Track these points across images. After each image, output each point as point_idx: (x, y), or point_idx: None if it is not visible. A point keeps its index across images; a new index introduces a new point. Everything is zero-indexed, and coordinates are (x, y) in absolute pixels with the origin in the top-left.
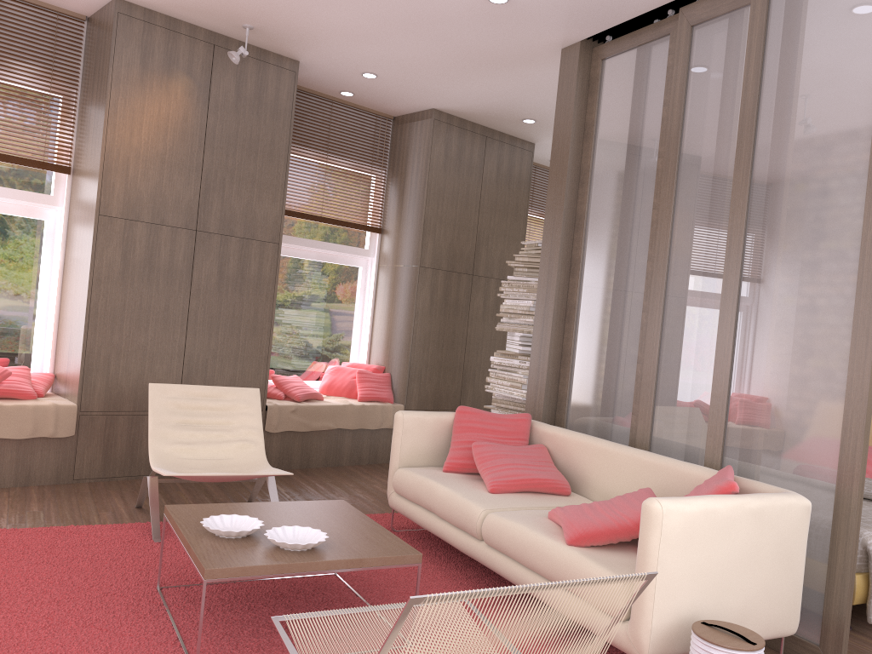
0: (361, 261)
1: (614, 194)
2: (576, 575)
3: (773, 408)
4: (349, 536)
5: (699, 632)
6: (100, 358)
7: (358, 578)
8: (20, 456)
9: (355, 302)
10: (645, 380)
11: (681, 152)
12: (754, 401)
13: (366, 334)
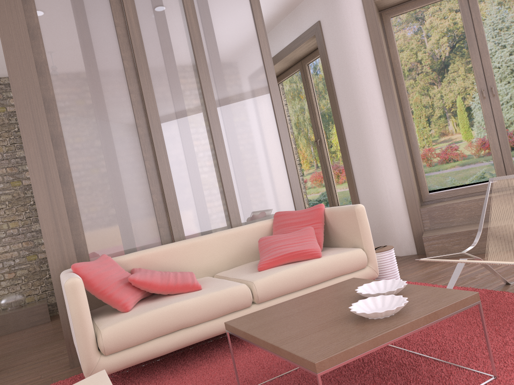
0: None
1: (84, 83)
2: (341, 263)
3: (258, 186)
4: (337, 294)
5: (383, 250)
6: None
7: (248, 381)
8: None
9: None
10: (169, 201)
11: (147, 57)
12: (248, 186)
13: None
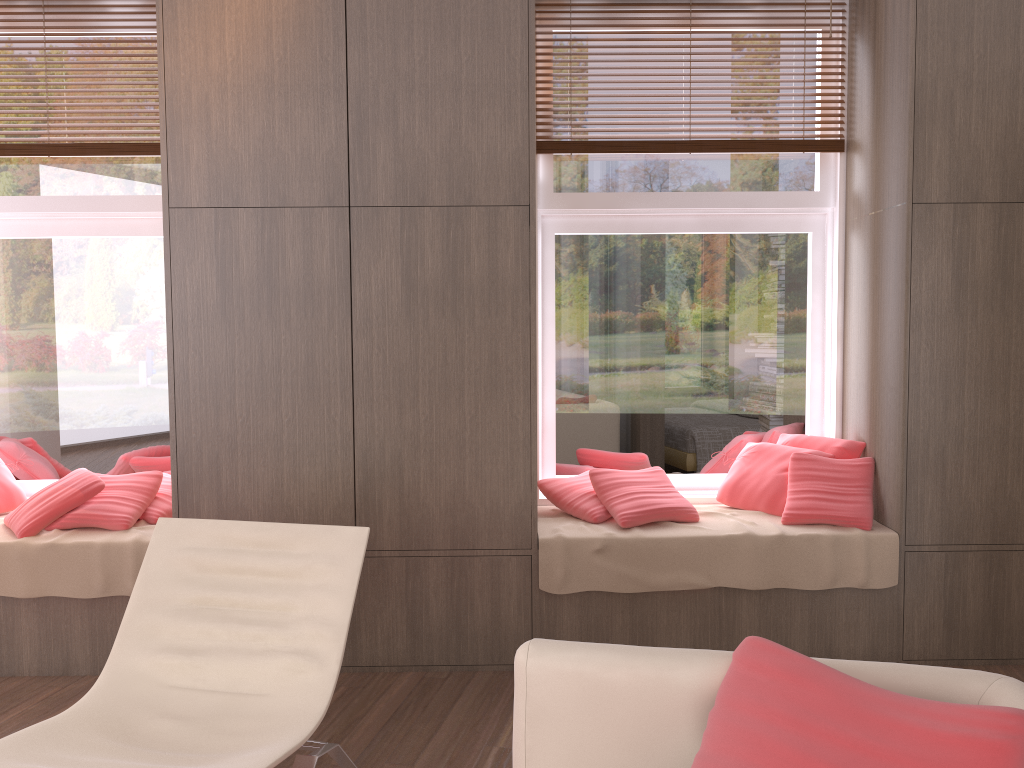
0: (808, 220)
1: None
2: None
3: None
4: None
5: None
6: (202, 460)
7: None
8: (95, 626)
9: (803, 308)
10: None
11: None
12: None
13: (832, 372)
